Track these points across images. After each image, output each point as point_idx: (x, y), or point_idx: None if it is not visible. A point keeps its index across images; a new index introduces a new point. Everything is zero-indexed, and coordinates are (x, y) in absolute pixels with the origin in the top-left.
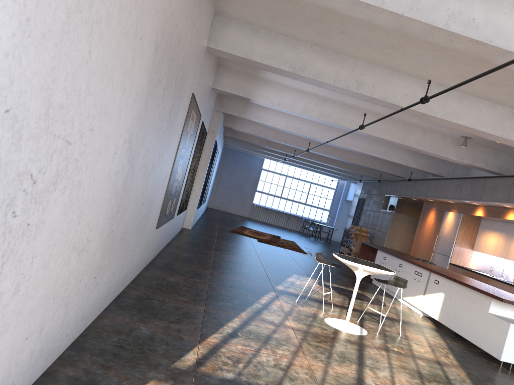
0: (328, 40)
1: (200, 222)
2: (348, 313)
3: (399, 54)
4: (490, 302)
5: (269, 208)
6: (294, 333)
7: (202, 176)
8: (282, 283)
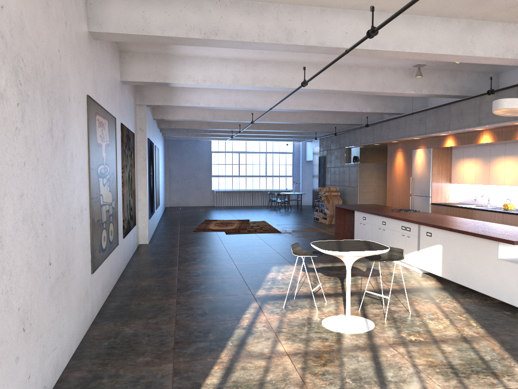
0: None
1: (158, 230)
2: (346, 308)
3: None
4: (497, 246)
5: (230, 191)
6: (292, 361)
7: (143, 182)
8: (263, 284)
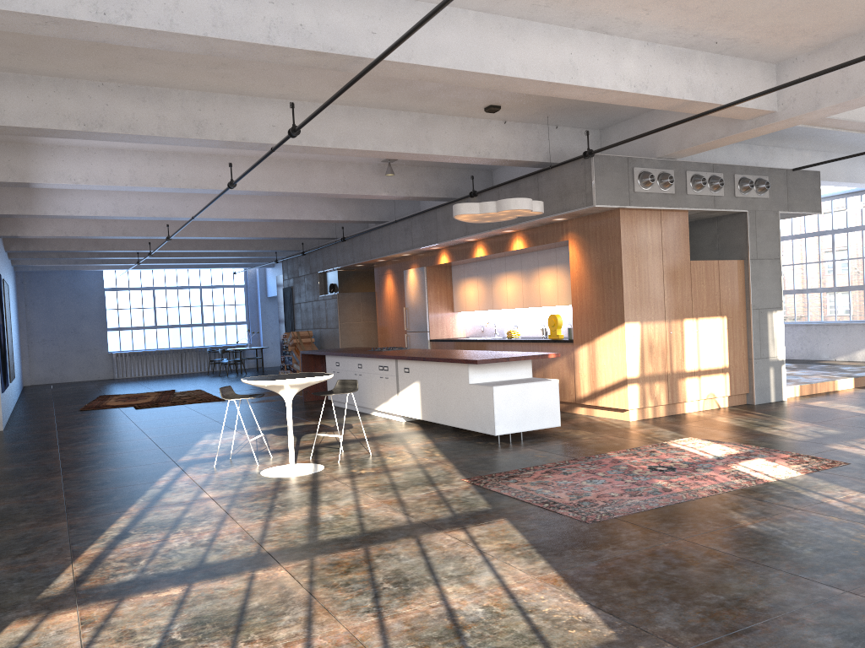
0: (125, 71)
1: (17, 415)
2: (289, 451)
3: (240, 73)
4: (467, 370)
5: (142, 352)
6: (217, 502)
7: None
8: (189, 451)
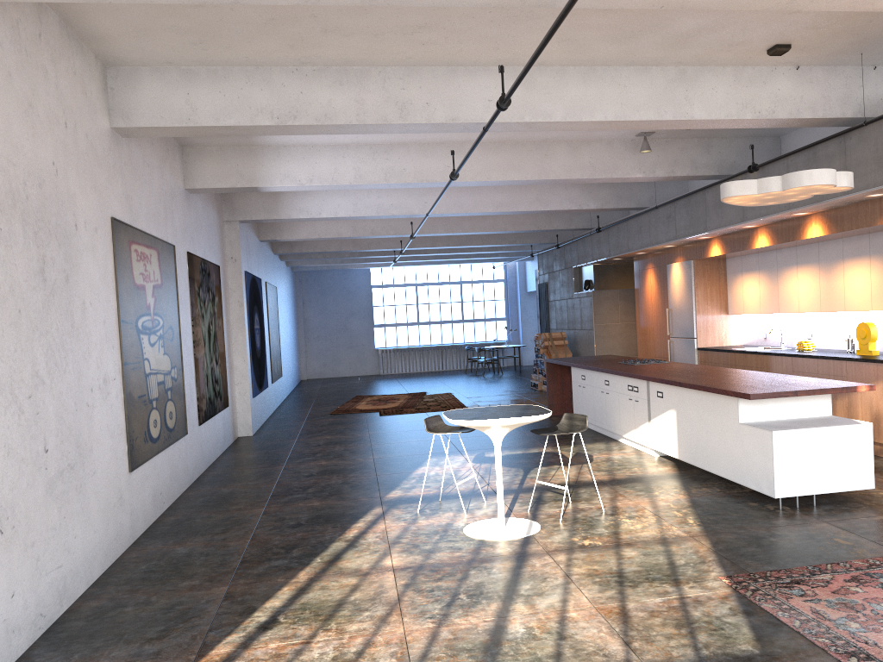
0: (315, 50)
1: (275, 416)
2: (498, 505)
3: (442, 37)
4: (737, 404)
5: (405, 348)
6: (395, 577)
7: (240, 340)
8: (402, 483)
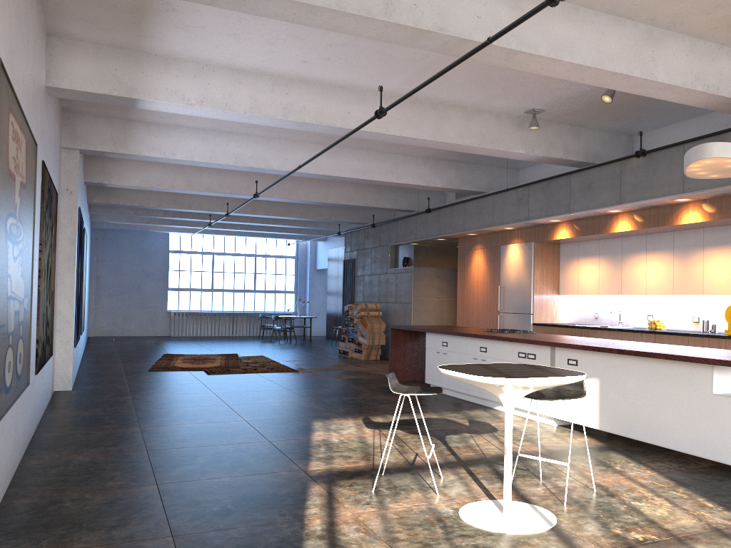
0: None
1: (85, 370)
2: (505, 486)
3: None
4: (710, 374)
5: (198, 312)
6: None
7: (68, 281)
8: (313, 452)
